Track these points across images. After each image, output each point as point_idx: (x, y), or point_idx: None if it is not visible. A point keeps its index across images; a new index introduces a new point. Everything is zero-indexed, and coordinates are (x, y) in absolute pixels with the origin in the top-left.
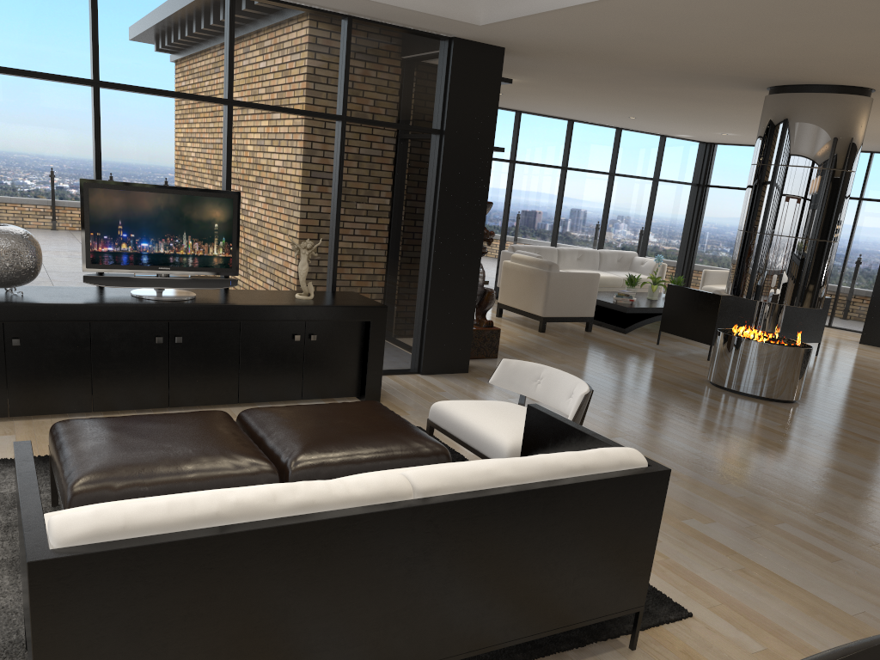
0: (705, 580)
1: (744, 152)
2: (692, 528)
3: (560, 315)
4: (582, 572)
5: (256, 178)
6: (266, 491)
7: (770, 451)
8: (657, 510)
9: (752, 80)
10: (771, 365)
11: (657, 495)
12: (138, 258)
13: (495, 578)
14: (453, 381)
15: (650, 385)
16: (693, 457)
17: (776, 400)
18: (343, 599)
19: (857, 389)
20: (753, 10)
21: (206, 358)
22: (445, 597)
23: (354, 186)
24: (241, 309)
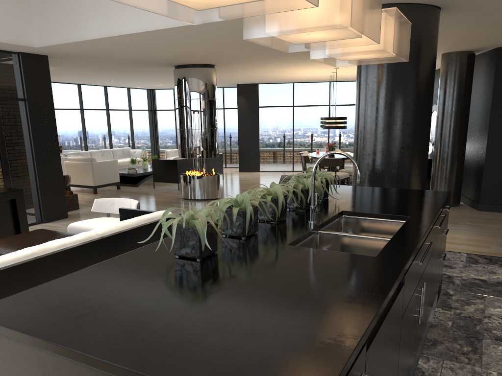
0: None
1: (169, 92)
2: None
3: (103, 183)
4: None
5: None
6: (46, 243)
7: None
8: None
9: (166, 63)
10: (205, 185)
11: None
12: None
13: None
14: (63, 222)
15: (157, 204)
16: None
17: (211, 199)
18: None
19: (241, 189)
20: (162, 41)
21: None
22: None
23: None
24: None
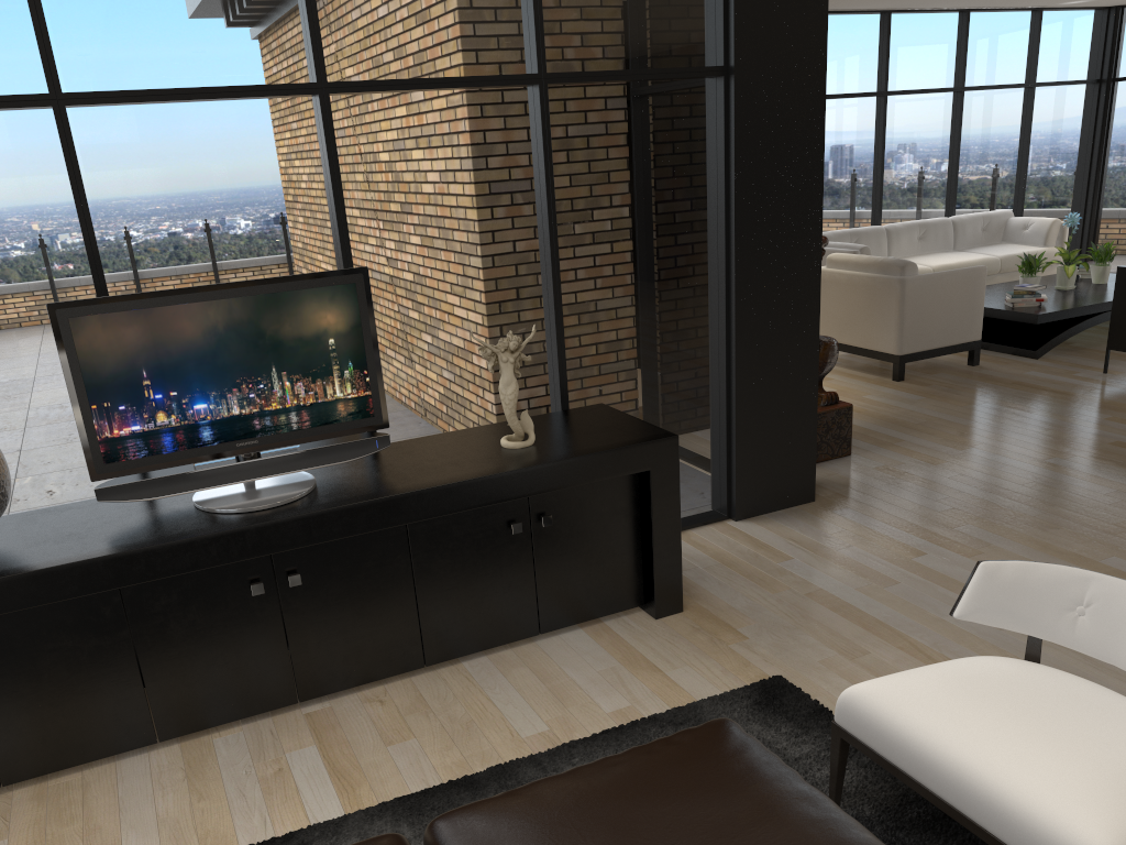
0: None
1: None
2: None
3: (927, 348)
4: None
5: (395, 226)
6: None
7: None
8: None
9: None
10: None
11: None
12: (194, 434)
13: None
14: (797, 529)
15: None
16: None
17: None
18: None
19: None
20: None
21: (353, 601)
22: None
23: (577, 205)
24: (402, 502)
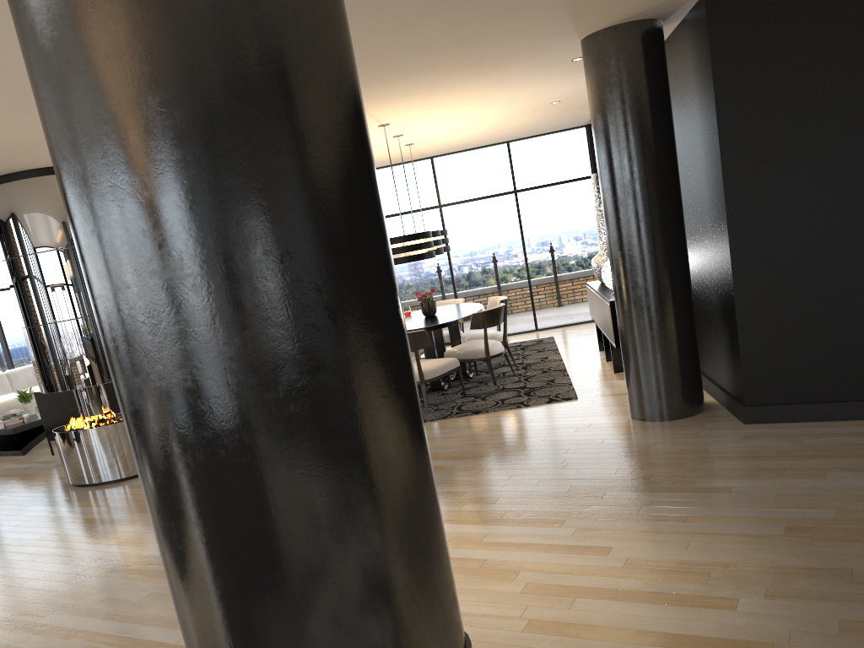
0: None
1: None
2: None
3: None
4: None
5: None
6: None
7: (62, 552)
8: None
9: None
10: (106, 447)
11: None
12: None
13: None
14: None
15: None
16: None
17: (130, 477)
18: None
19: None
20: None
21: None
22: None
23: None
24: None
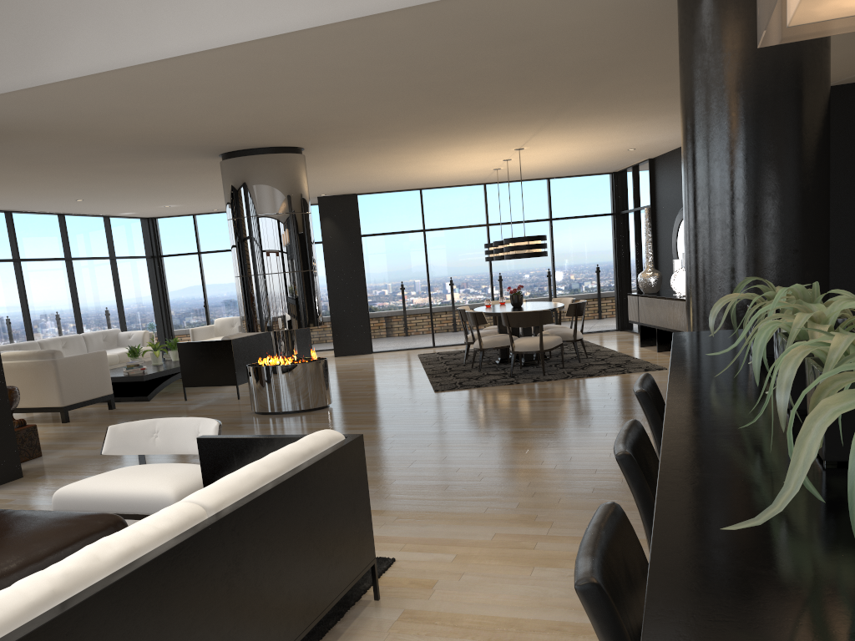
0: (381, 536)
1: (185, 221)
2: None
3: (80, 400)
4: (336, 542)
5: None
6: (83, 555)
7: None
8: (364, 471)
9: (209, 148)
10: (303, 381)
11: (361, 458)
12: None
13: (287, 570)
14: (15, 489)
15: None
16: None
17: (316, 408)
18: (188, 637)
19: (361, 385)
20: (229, 81)
21: None
22: (259, 602)
23: None
24: None
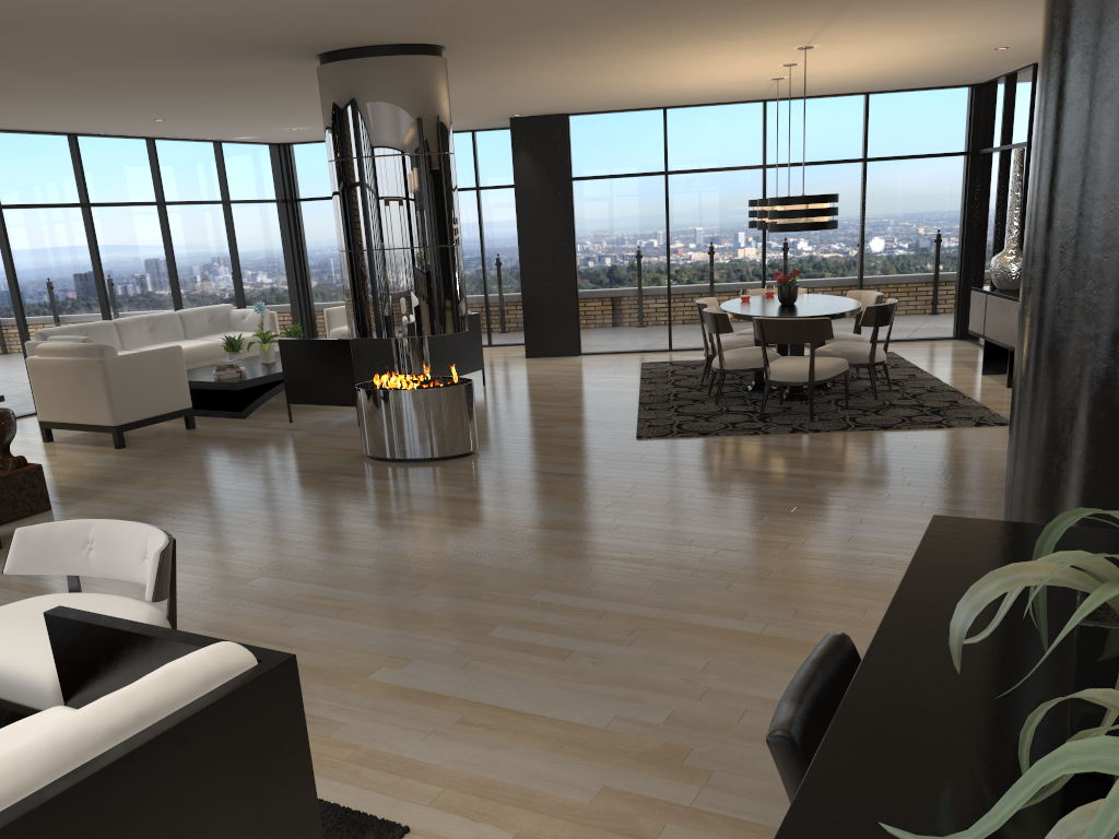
0: (416, 760)
1: None
2: (384, 682)
3: (142, 417)
4: None
5: None
6: None
7: (460, 529)
8: (296, 723)
9: (291, 46)
10: (433, 416)
11: (288, 702)
12: None
13: None
14: None
15: (292, 483)
16: (366, 572)
17: (452, 456)
18: None
19: (537, 415)
20: None
21: None
22: None
23: None
24: None
